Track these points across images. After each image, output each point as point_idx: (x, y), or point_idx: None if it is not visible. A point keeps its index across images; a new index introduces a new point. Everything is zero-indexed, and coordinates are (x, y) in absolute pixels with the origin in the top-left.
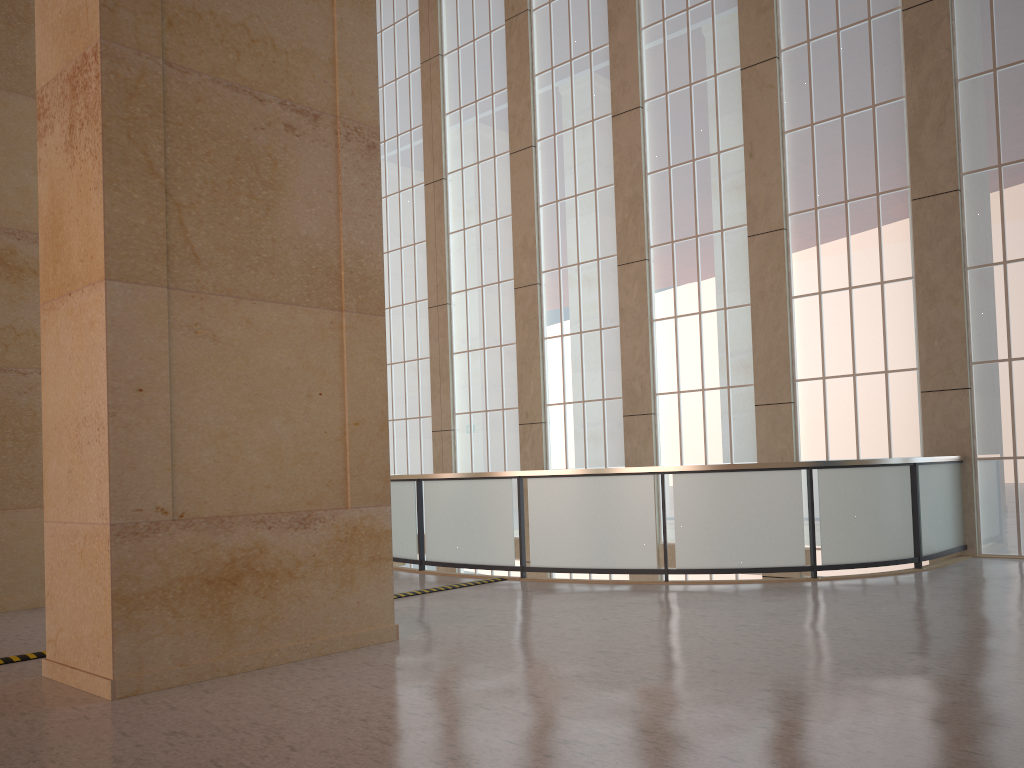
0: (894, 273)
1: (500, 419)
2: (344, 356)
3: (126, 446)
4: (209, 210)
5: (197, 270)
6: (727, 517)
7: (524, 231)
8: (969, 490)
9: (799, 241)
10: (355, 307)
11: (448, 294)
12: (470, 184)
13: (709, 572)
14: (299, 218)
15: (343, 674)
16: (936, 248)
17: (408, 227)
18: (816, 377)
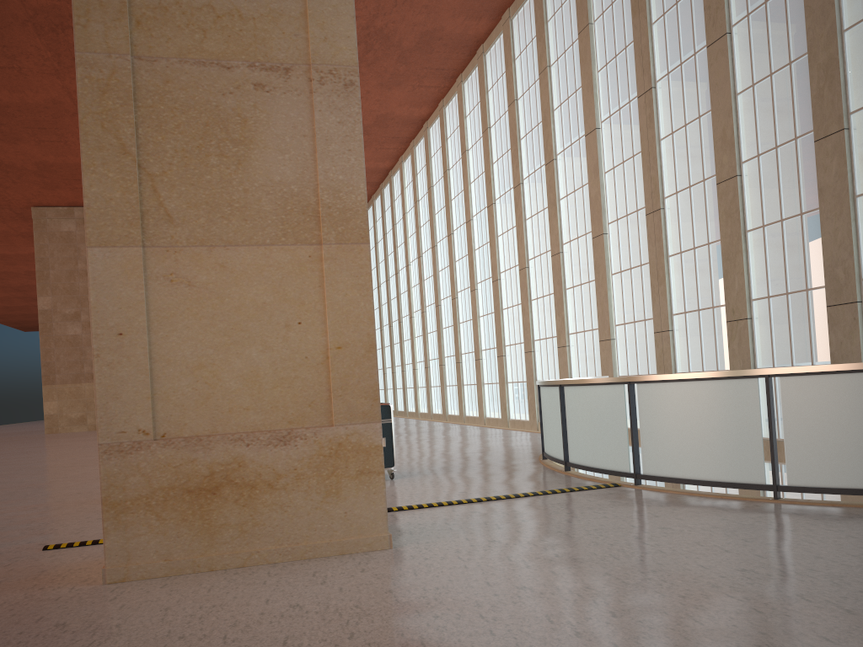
0: None
1: (711, 317)
2: (325, 286)
3: (109, 380)
4: (180, 174)
5: (171, 228)
6: (849, 427)
7: (722, 123)
8: None
9: None
10: (334, 239)
11: (661, 199)
12: (675, 87)
13: (827, 492)
14: (272, 166)
15: (276, 582)
16: None
17: (628, 141)
18: None
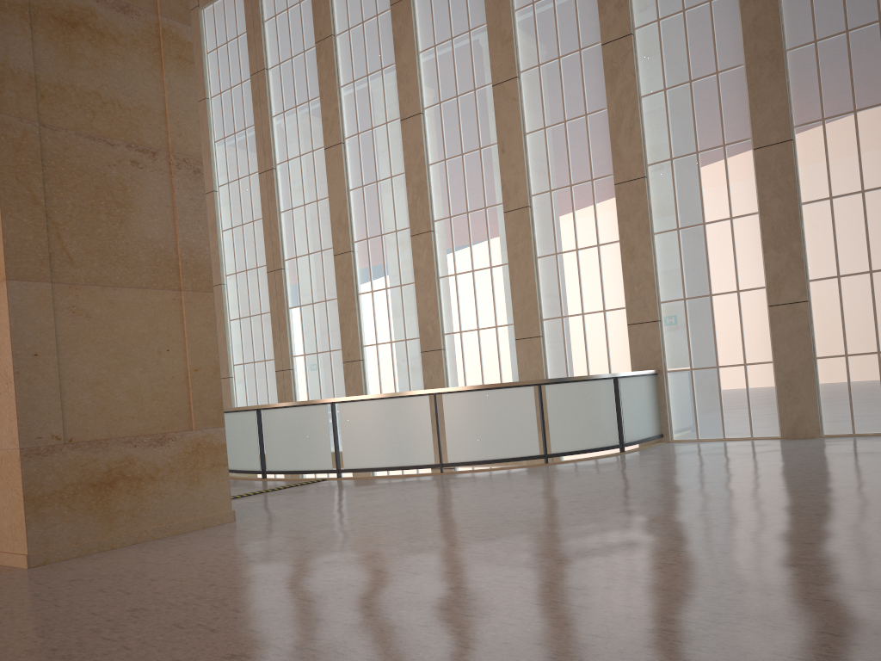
0: (606, 238)
1: (328, 359)
2: (184, 322)
3: (28, 394)
4: (78, 226)
5: (72, 268)
6: (482, 423)
7: (339, 210)
8: (662, 394)
9: (540, 215)
10: (190, 287)
11: (282, 261)
12: (295, 173)
13: (472, 464)
14: (145, 226)
15: (192, 542)
16: (632, 219)
17: (247, 207)
18: (557, 316)
